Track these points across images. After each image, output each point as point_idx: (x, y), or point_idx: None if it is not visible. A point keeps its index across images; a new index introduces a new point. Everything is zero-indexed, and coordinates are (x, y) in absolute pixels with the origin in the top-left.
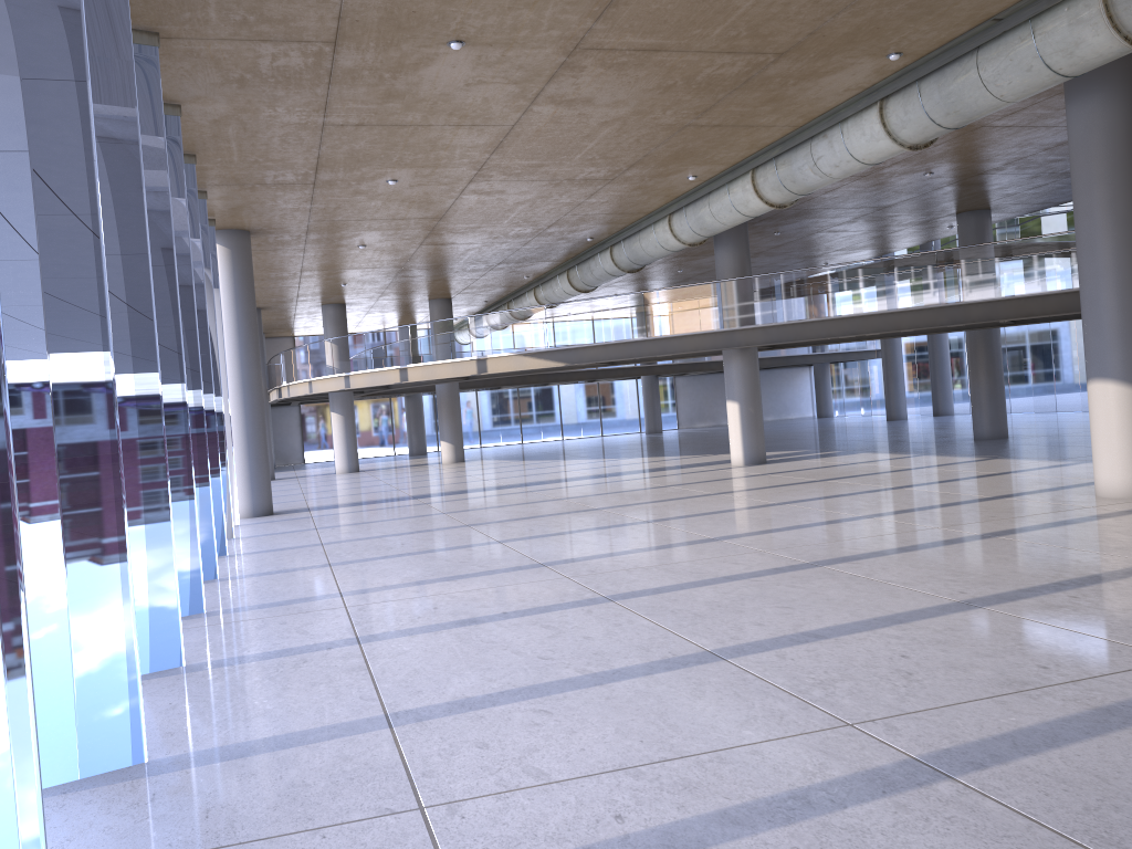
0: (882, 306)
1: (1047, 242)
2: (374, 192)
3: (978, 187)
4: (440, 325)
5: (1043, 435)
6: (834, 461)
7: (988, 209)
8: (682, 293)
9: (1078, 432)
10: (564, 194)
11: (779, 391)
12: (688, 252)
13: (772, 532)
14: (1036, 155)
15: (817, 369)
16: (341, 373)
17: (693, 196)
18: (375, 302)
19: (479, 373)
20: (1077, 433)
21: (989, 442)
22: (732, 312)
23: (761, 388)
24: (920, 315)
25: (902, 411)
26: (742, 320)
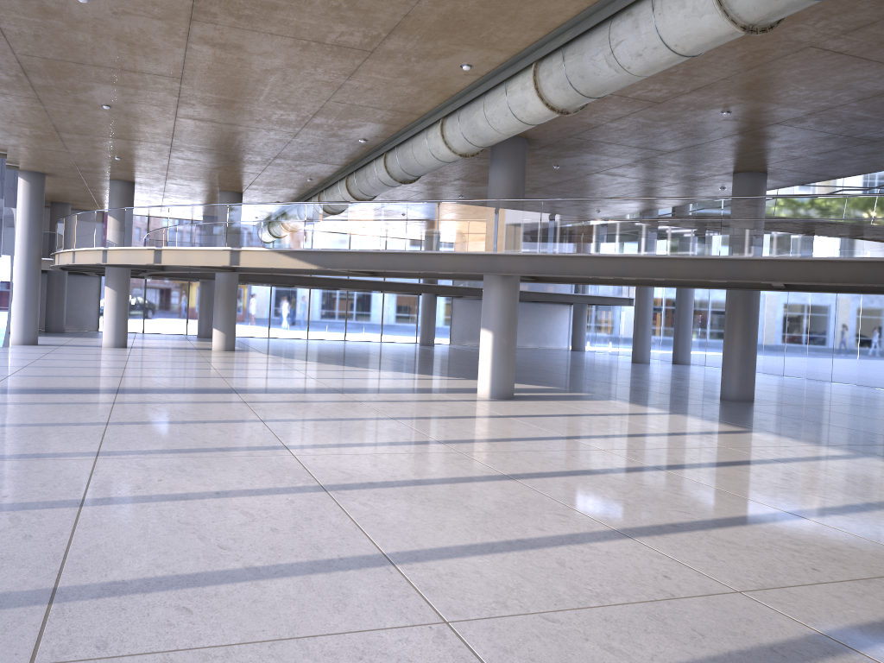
0: (657, 250)
1: (847, 203)
2: (70, 16)
3: (768, 142)
4: (199, 210)
5: (787, 403)
6: (582, 408)
7: (766, 173)
8: (448, 208)
9: (821, 405)
10: (318, 65)
11: (542, 323)
12: (468, 176)
13: (480, 553)
14: (846, 106)
15: (576, 308)
16: (100, 246)
17: (469, 96)
18: (165, 185)
19: (231, 264)
20: (821, 407)
21: (738, 405)
22: (497, 235)
23: (526, 318)
24: (696, 265)
25: (646, 356)
26: (506, 245)
